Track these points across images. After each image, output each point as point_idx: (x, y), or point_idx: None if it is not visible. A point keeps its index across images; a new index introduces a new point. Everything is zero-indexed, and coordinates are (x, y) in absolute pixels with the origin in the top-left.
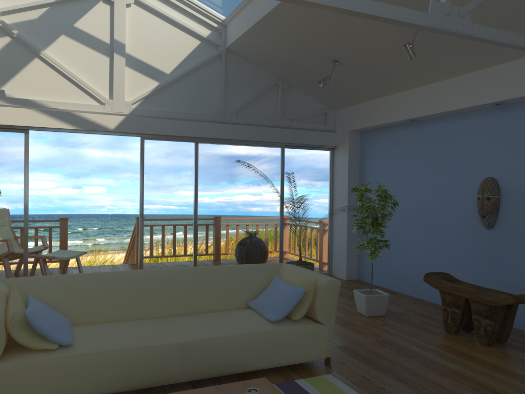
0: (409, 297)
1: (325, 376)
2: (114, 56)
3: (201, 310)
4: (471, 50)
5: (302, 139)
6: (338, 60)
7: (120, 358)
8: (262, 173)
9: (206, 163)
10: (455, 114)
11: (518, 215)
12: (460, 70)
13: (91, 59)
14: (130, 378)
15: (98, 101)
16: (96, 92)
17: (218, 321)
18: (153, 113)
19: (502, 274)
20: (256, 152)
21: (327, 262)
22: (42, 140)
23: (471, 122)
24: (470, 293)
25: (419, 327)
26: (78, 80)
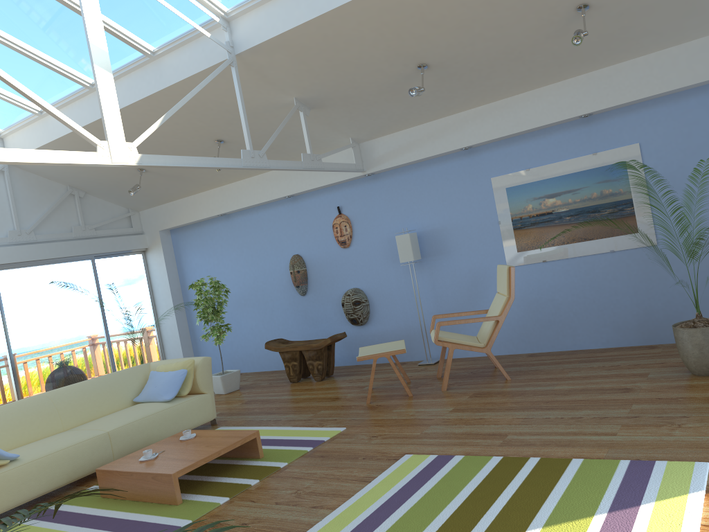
0: (253, 373)
1: (218, 428)
2: None
3: (95, 417)
4: None
5: (111, 247)
6: (144, 168)
7: (64, 455)
8: (84, 290)
9: (11, 292)
10: (258, 206)
11: (321, 279)
12: (256, 171)
13: None
14: (75, 469)
15: None
16: None
17: (122, 415)
18: None
19: (320, 328)
20: (64, 269)
21: None
22: None
23: (272, 212)
24: (302, 345)
25: (270, 386)
26: None
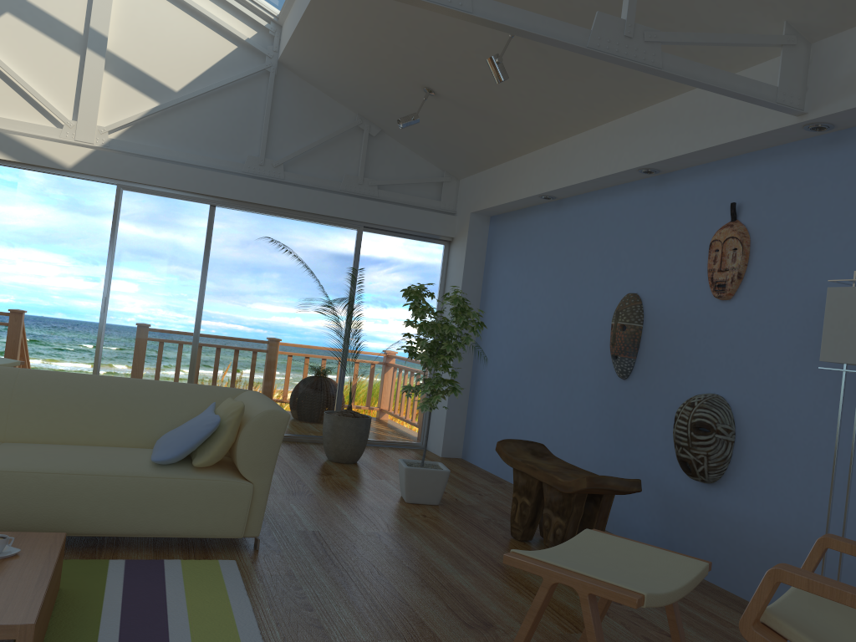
0: None
1: (223, 561)
2: (86, 54)
3: (75, 441)
4: (604, 77)
5: (393, 220)
6: (431, 88)
7: None
8: (304, 262)
9: (224, 240)
10: (603, 189)
11: (661, 357)
12: (601, 114)
13: (50, 55)
14: None
15: (53, 121)
16: (50, 107)
17: (70, 453)
18: (142, 150)
19: (632, 455)
20: (312, 231)
21: (421, 427)
22: (44, 199)
23: (621, 202)
24: (543, 471)
25: (475, 525)
26: (23, 84)
